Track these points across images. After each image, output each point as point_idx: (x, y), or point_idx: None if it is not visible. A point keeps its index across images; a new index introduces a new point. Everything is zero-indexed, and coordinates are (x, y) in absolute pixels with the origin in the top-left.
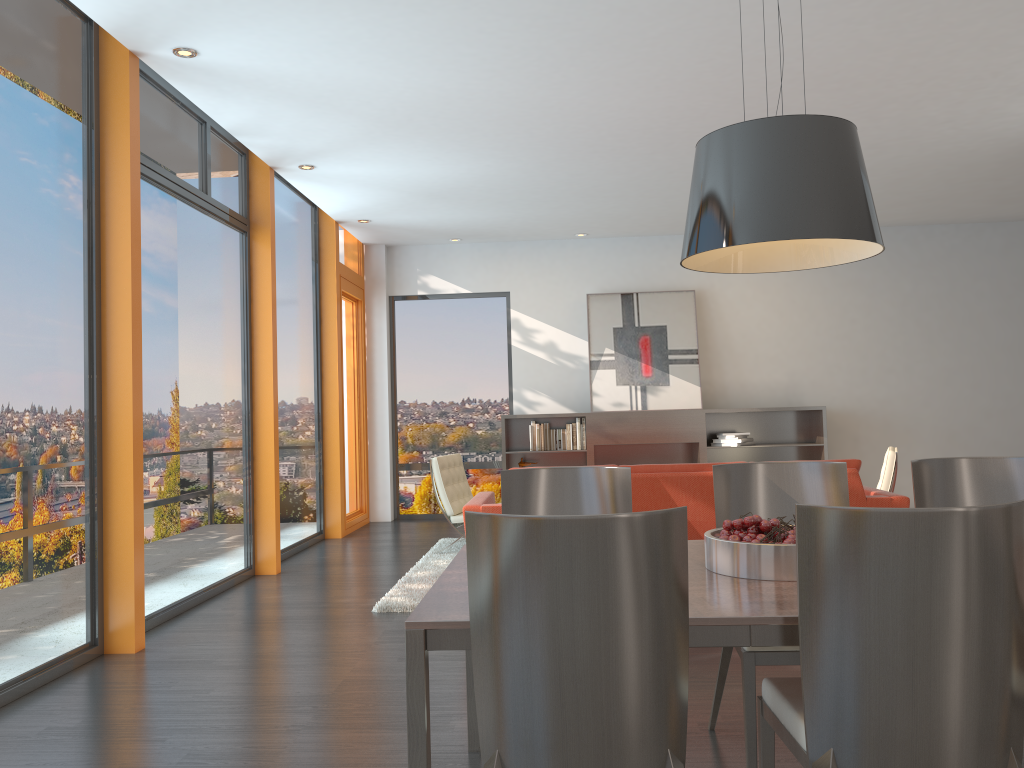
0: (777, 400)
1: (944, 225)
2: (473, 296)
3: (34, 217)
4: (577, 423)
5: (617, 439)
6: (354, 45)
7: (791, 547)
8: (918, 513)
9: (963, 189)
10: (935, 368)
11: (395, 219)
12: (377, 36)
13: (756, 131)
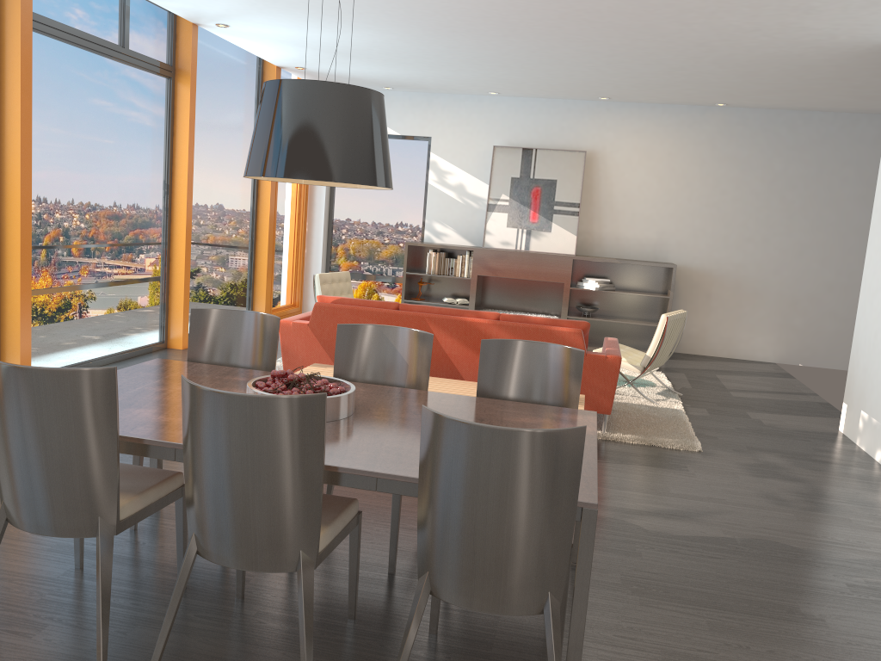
0: (645, 254)
1: (823, 112)
2: (401, 138)
3: None
4: (466, 255)
5: (497, 272)
6: None
7: None
8: (221, 394)
9: (817, 85)
10: (790, 242)
11: (325, 69)
12: None
13: (277, 89)
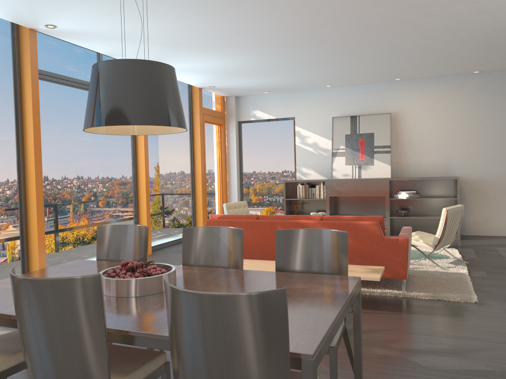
0: (438, 173)
1: None
2: (277, 120)
3: None
4: (321, 185)
5: (341, 193)
6: (114, 15)
7: (110, 280)
8: (21, 279)
9: None
10: None
11: (225, 85)
12: (119, 10)
13: (95, 69)
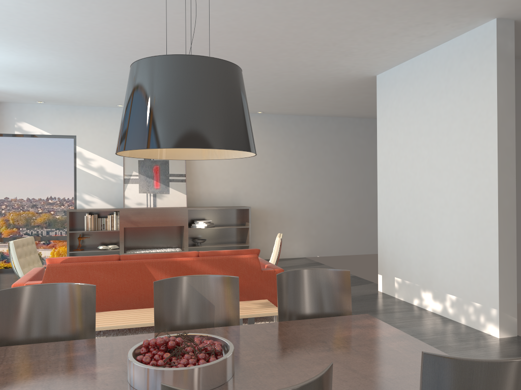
0: (227, 202)
1: (311, 116)
2: (52, 137)
3: None
4: (114, 215)
5: (138, 224)
6: None
7: (182, 371)
8: None
9: (319, 100)
10: (304, 187)
11: None
12: None
13: (167, 64)
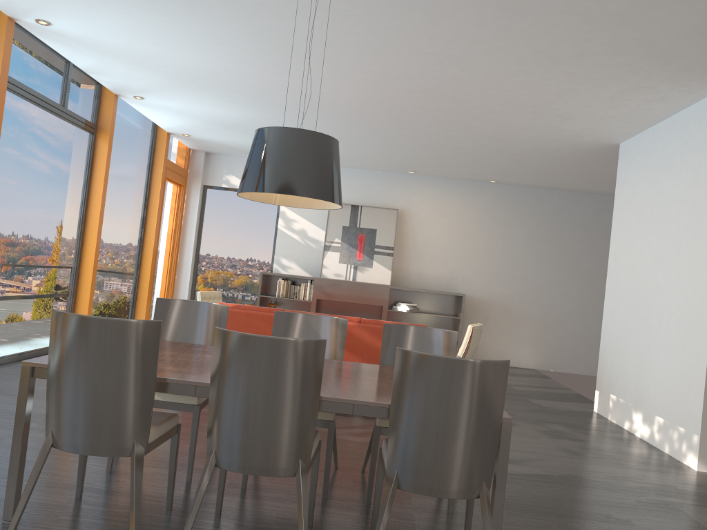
0: (440, 286)
1: (561, 191)
2: None
3: None
4: (308, 283)
5: (332, 297)
6: (146, 33)
7: None
8: (256, 337)
9: (562, 170)
10: (542, 280)
11: (206, 137)
12: (159, 31)
13: (272, 133)
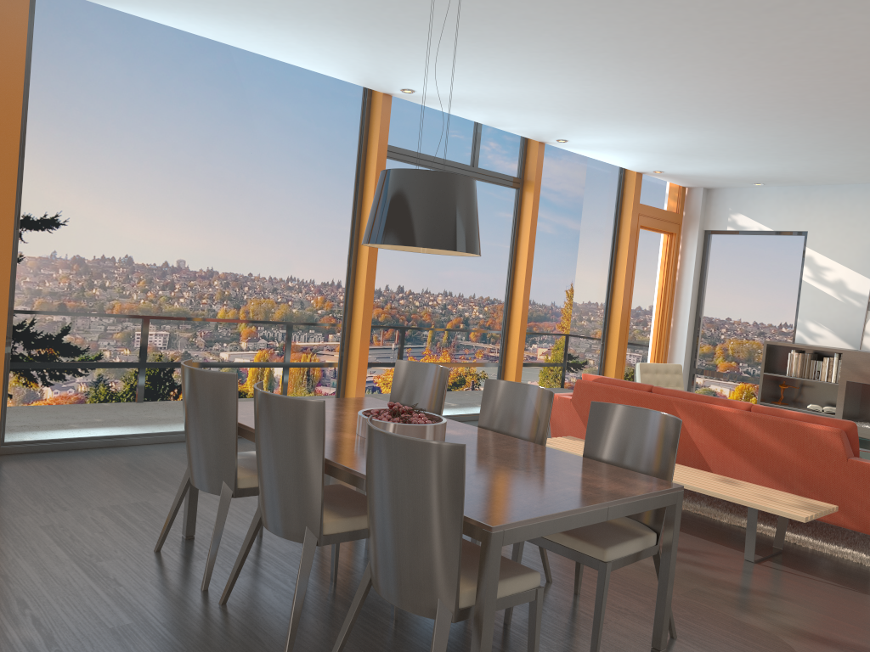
0: None
1: None
2: (774, 234)
3: (312, 194)
4: (834, 358)
5: None
6: (483, 77)
7: (364, 418)
8: (257, 391)
9: None
10: None
11: (680, 170)
12: (488, 71)
13: (380, 178)
